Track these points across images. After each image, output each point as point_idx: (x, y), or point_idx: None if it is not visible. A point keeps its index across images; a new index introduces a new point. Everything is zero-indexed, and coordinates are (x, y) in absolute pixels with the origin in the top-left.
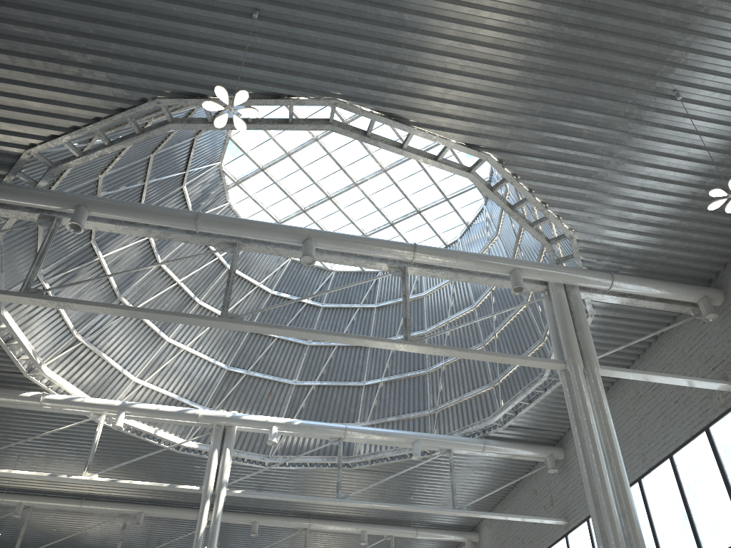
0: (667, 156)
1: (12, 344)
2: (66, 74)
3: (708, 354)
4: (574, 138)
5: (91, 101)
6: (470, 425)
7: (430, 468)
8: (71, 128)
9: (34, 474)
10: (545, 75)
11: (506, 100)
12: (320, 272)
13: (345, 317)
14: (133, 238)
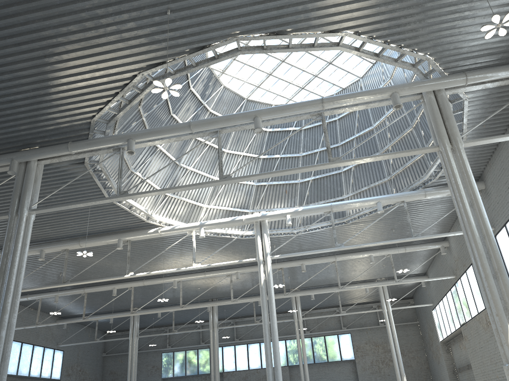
0: None
1: (133, 209)
2: (91, 77)
3: None
4: (400, 1)
5: (109, 86)
6: (413, 183)
7: (398, 212)
8: (107, 101)
9: (169, 270)
10: None
11: None
12: None
13: (319, 131)
14: None
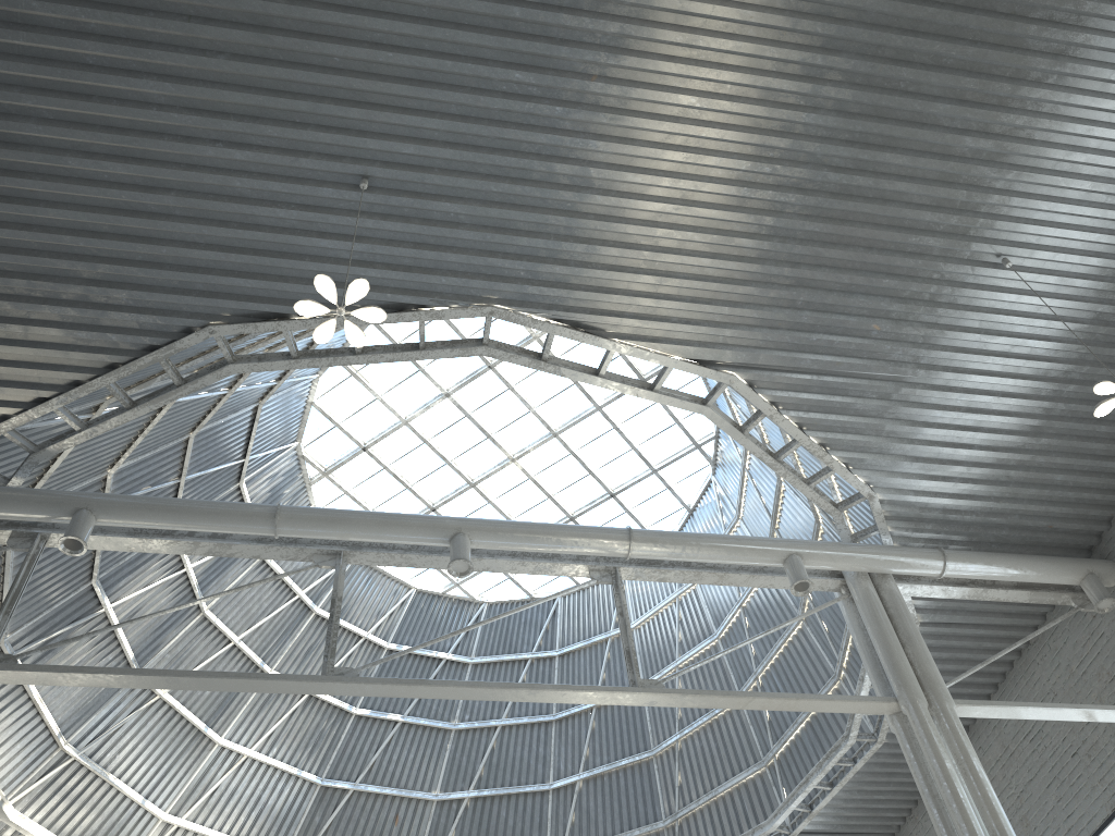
0: (1001, 356)
1: None
2: (64, 298)
3: (1112, 668)
4: (859, 338)
5: (103, 338)
6: None
7: None
8: (69, 384)
9: None
10: (806, 245)
11: (752, 288)
12: (464, 607)
13: (509, 676)
14: (162, 572)
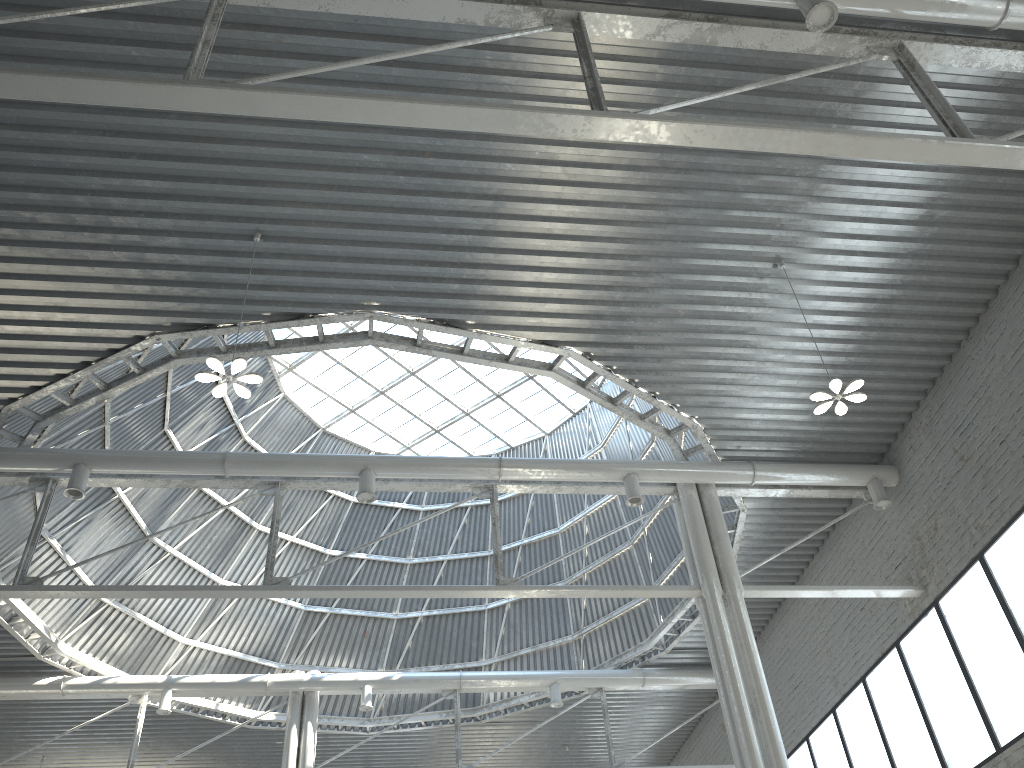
0: (788, 326)
1: (17, 622)
2: (43, 320)
3: (889, 549)
4: (669, 319)
5: (77, 346)
6: (623, 653)
7: (584, 710)
8: (57, 375)
9: None
10: (616, 259)
11: (577, 290)
12: None
13: (453, 520)
14: None
